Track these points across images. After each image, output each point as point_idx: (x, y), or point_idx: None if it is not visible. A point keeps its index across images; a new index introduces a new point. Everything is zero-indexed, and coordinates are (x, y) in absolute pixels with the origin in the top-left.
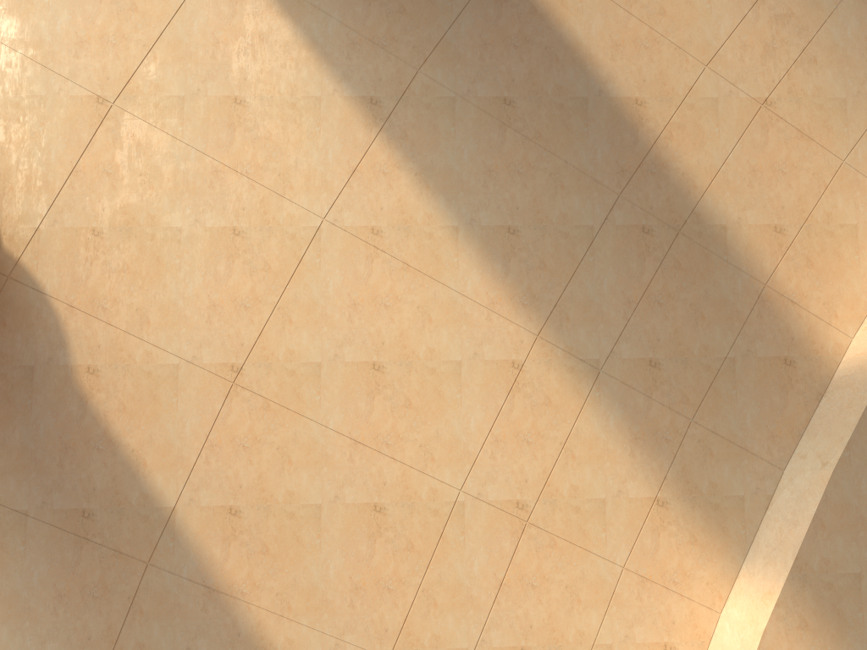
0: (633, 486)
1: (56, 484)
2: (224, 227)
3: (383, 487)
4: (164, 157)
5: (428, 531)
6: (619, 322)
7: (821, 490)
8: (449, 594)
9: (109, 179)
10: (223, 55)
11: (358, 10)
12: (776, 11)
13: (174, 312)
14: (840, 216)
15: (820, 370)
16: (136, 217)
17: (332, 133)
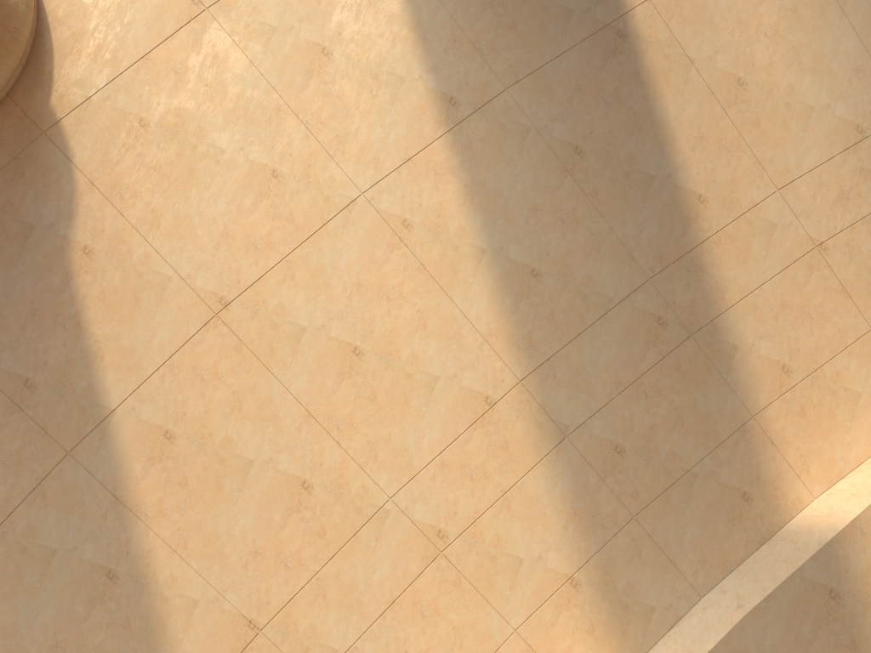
0: (554, 557)
1: (11, 345)
2: (266, 165)
3: (319, 467)
4: (235, 78)
5: (345, 525)
6: (602, 398)
7: (726, 630)
8: (340, 592)
9: (175, 78)
10: (328, 3)
11: (472, 11)
12: (864, 164)
13: (187, 227)
14: (848, 379)
15: (773, 516)
16: (186, 124)
17: (402, 116)
